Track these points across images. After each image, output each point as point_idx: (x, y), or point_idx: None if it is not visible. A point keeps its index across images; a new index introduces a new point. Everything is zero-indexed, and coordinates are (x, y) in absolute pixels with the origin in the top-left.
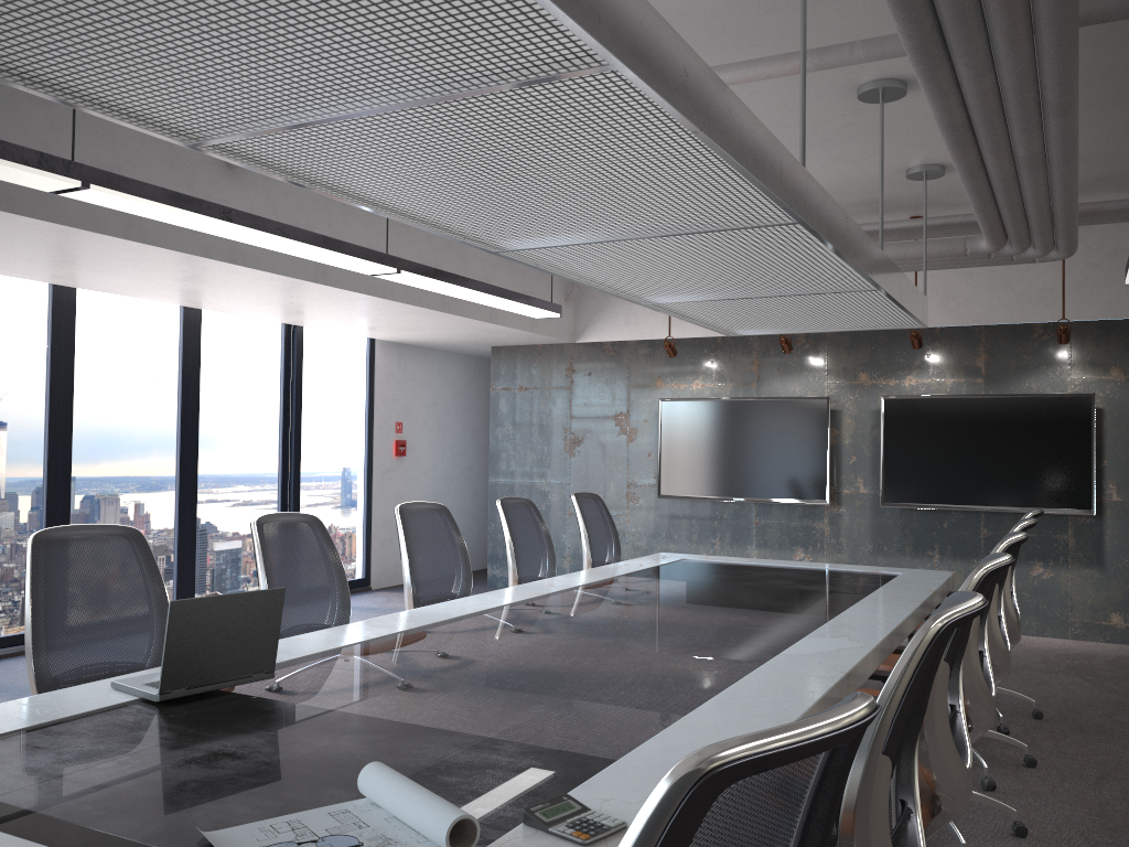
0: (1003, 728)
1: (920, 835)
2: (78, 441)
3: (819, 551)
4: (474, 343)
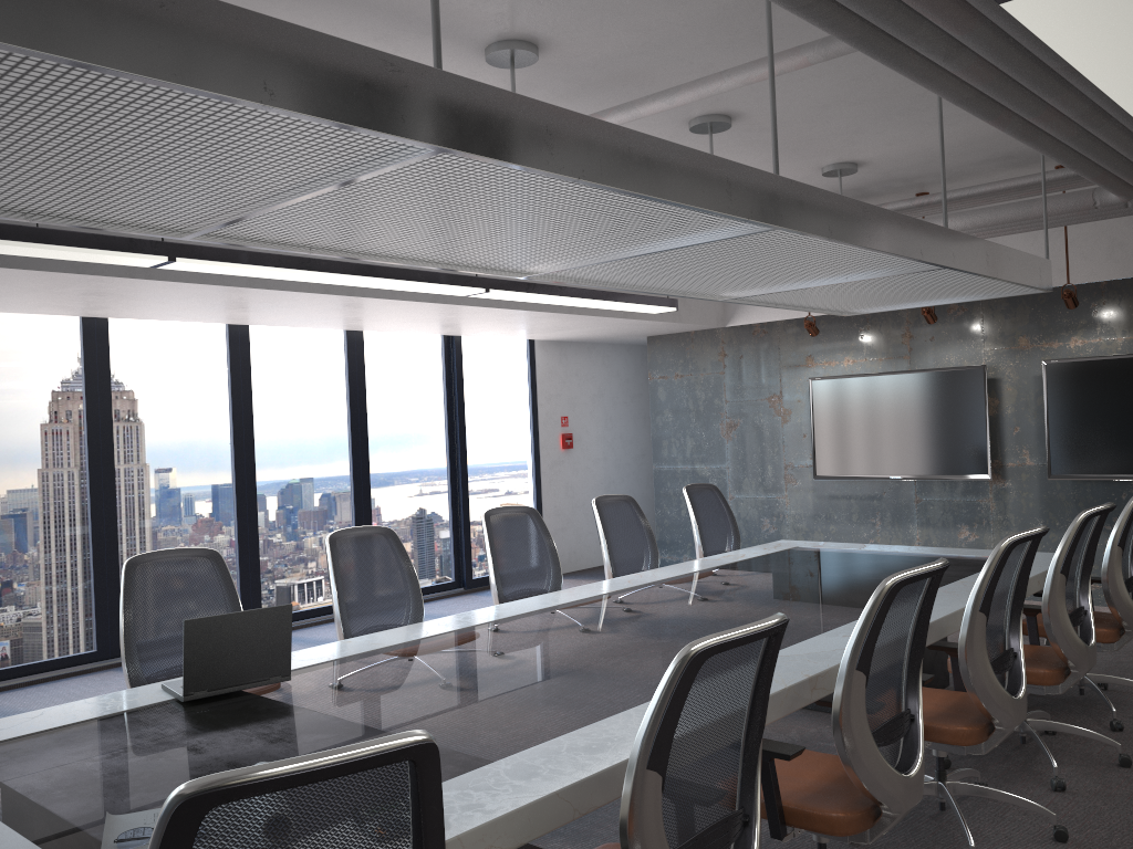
0: (1116, 723)
1: (754, 841)
2: (260, 458)
3: (985, 529)
4: (628, 335)
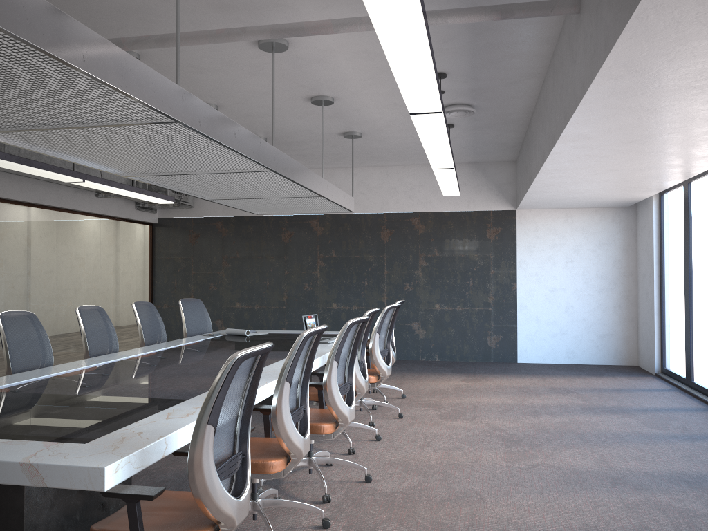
0: None
1: None
2: None
3: None
4: None
